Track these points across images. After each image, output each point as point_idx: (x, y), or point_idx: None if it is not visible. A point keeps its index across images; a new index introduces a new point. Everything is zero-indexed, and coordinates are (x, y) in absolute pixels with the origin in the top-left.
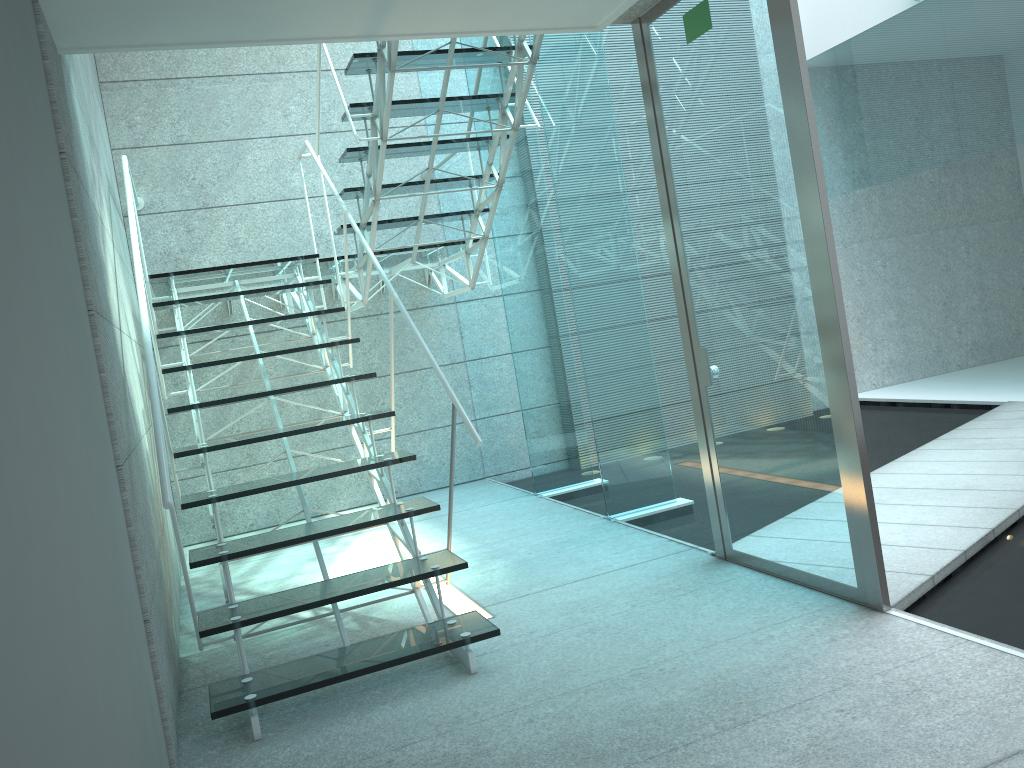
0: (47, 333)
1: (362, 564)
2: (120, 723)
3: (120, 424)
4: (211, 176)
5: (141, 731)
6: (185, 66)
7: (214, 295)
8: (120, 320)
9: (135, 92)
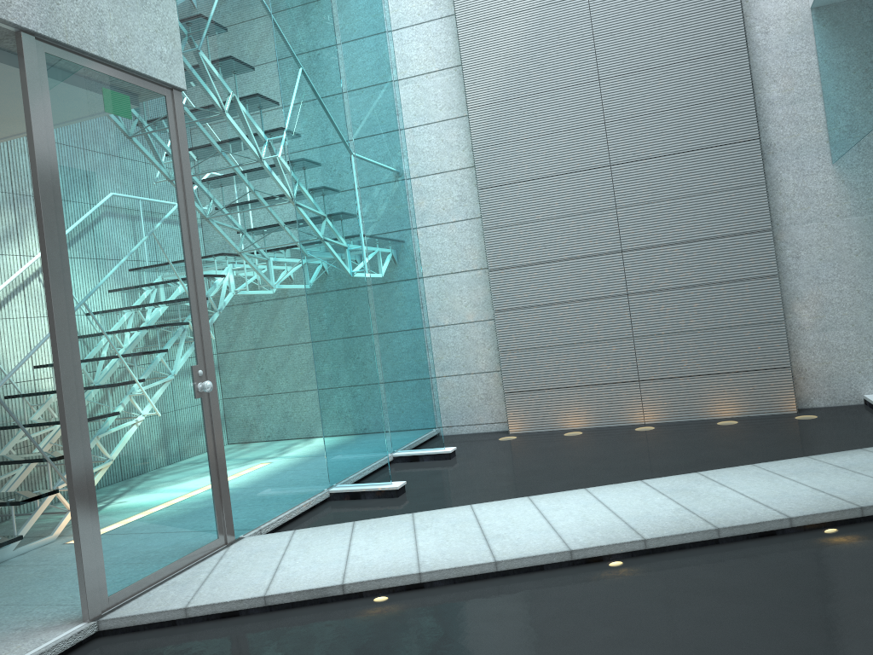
0: None
1: None
2: None
3: None
4: None
5: None
6: None
7: None
8: None
9: None
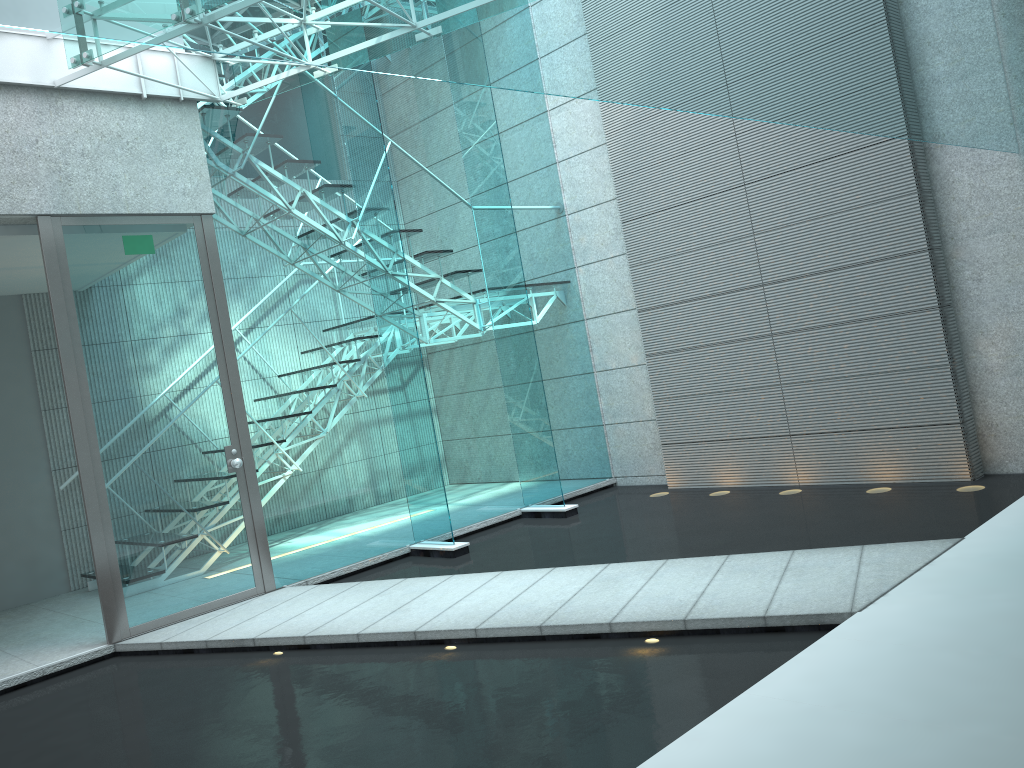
0: None
1: None
2: None
3: None
4: None
5: None
6: None
7: None
8: None
9: None
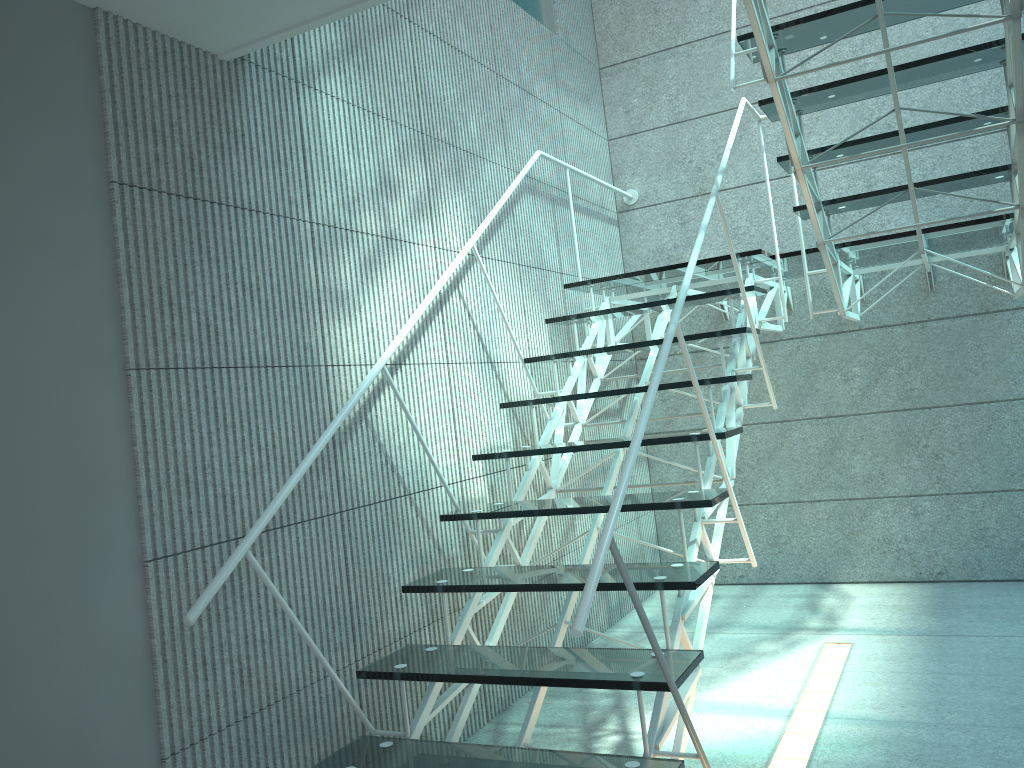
0: None
1: (760, 690)
2: None
3: (217, 500)
4: (709, 155)
5: None
6: (685, 30)
7: (609, 309)
8: (414, 350)
9: (633, 72)
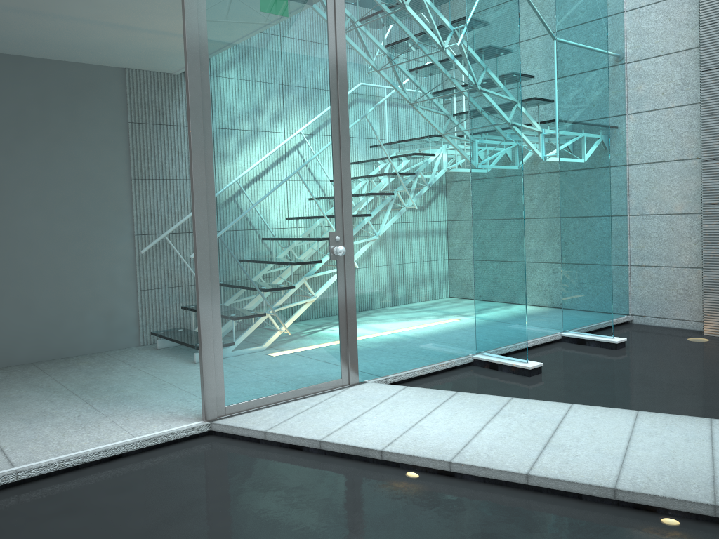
0: (2, 193)
1: None
2: (13, 298)
3: (162, 220)
4: None
5: (63, 312)
6: None
7: None
8: None
9: None
